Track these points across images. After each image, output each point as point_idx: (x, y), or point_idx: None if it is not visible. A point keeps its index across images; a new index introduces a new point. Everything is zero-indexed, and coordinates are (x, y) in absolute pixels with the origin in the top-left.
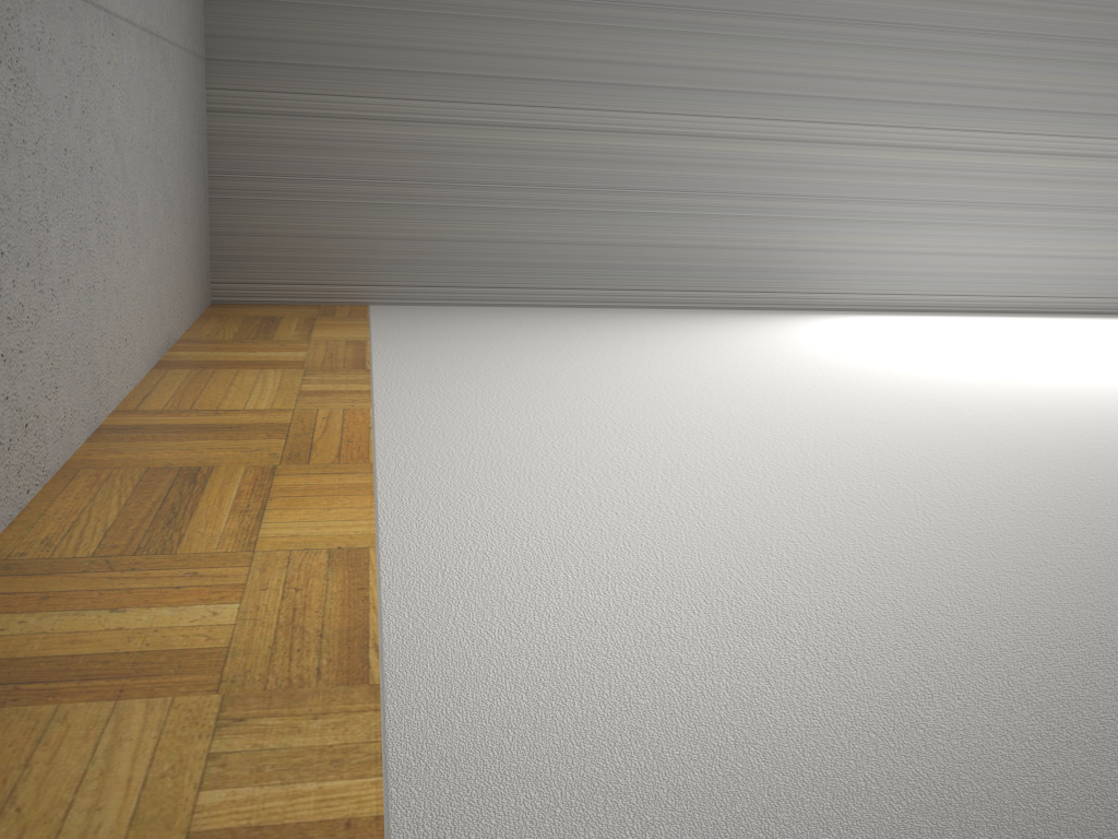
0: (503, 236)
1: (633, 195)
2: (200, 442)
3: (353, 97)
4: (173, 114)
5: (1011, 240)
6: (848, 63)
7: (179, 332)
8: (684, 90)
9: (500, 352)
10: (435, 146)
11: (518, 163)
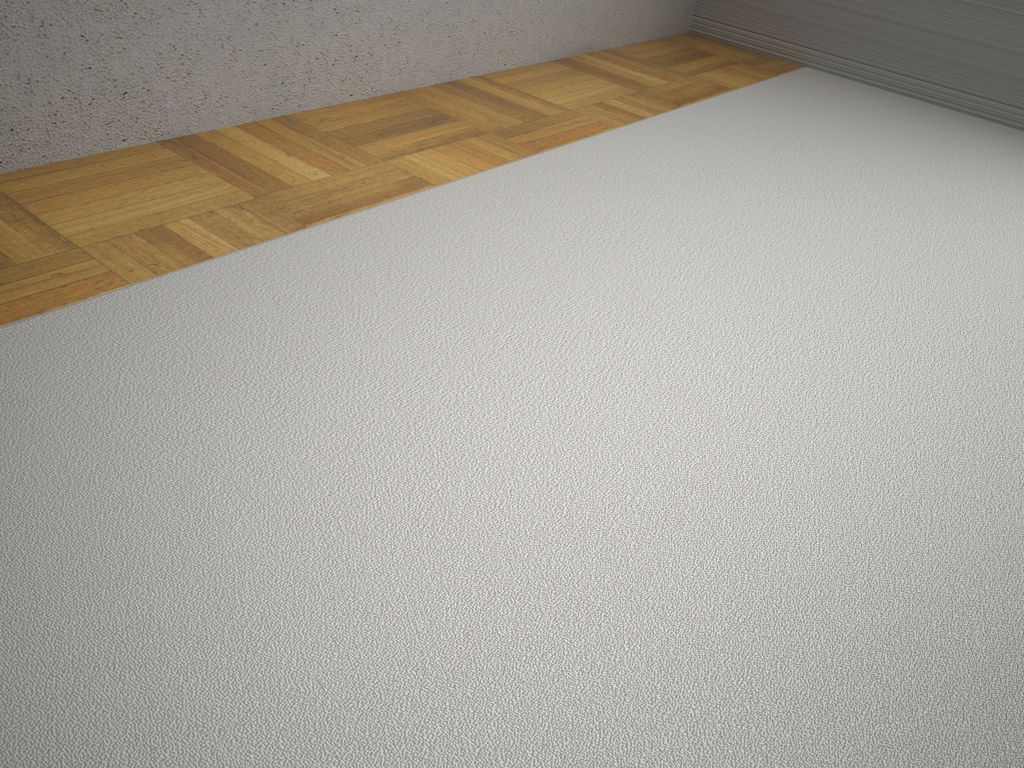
0: (952, 31)
1: None
2: (479, 107)
3: None
4: None
5: None
6: None
7: (612, 44)
8: None
9: (816, 131)
10: None
11: None
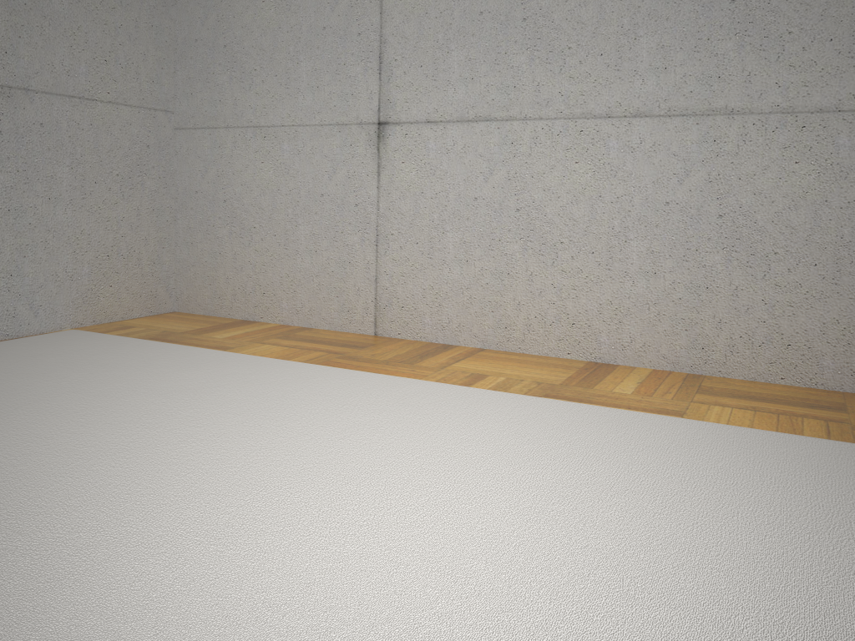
0: None
1: None
2: None
3: None
4: None
5: None
6: None
7: None
8: None
9: None
10: None
11: None
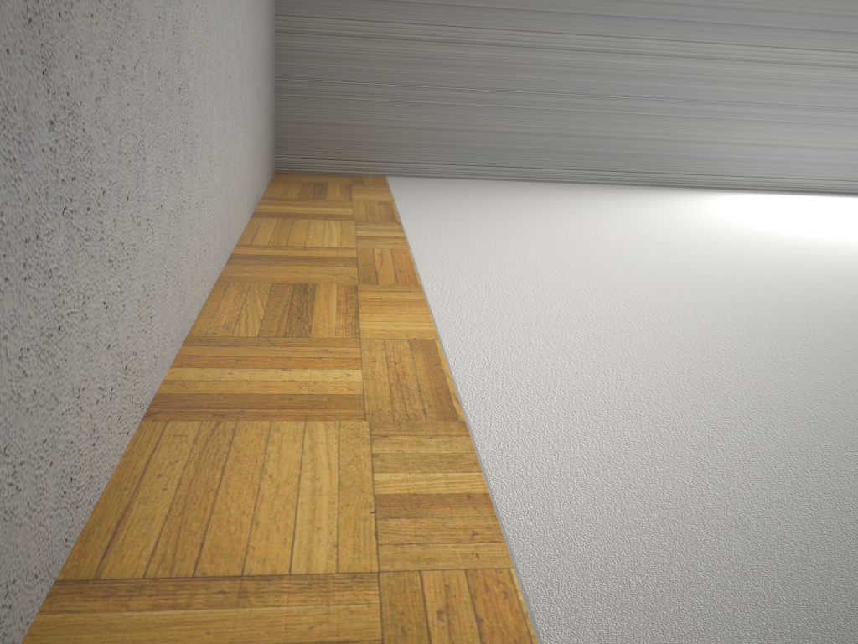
0: (485, 128)
1: (583, 98)
2: (301, 268)
3: (379, 22)
4: (261, 35)
5: None
6: None
7: (262, 192)
8: (625, 18)
9: (489, 213)
10: (437, 60)
11: (498, 73)
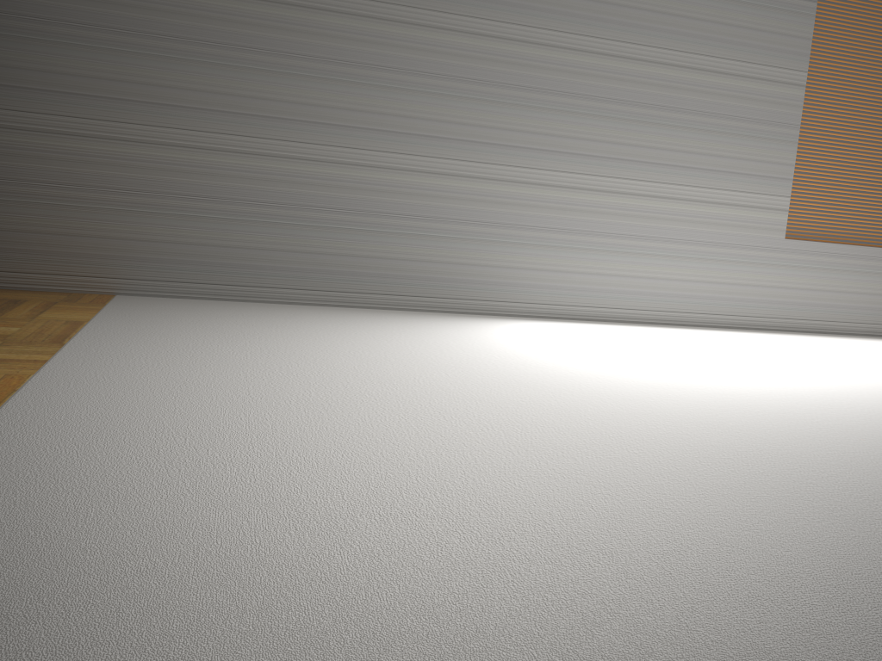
0: (237, 242)
1: (349, 214)
2: None
3: (111, 122)
4: None
5: (658, 266)
6: (527, 120)
7: None
8: (392, 133)
9: (198, 335)
10: (180, 166)
11: (251, 183)
